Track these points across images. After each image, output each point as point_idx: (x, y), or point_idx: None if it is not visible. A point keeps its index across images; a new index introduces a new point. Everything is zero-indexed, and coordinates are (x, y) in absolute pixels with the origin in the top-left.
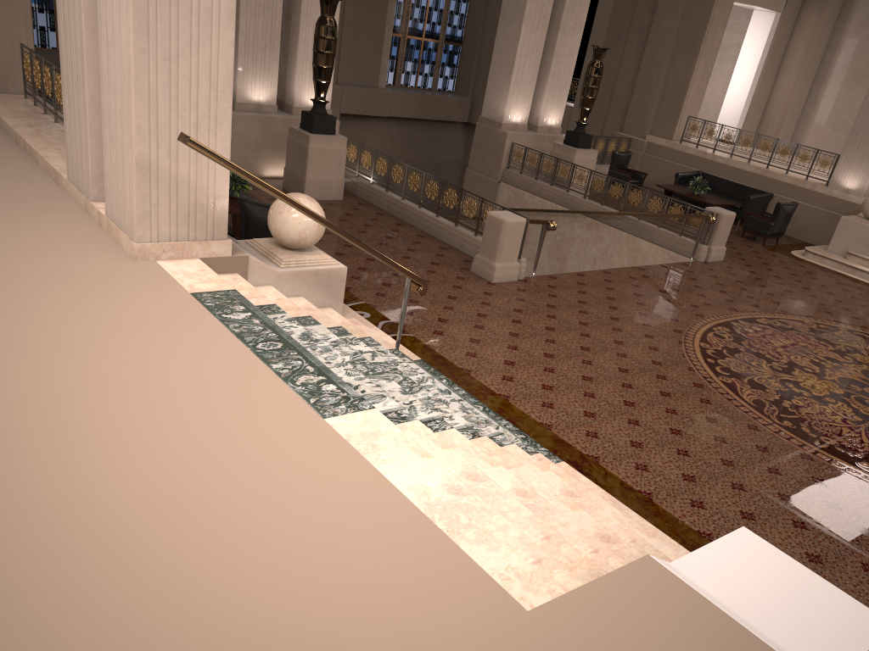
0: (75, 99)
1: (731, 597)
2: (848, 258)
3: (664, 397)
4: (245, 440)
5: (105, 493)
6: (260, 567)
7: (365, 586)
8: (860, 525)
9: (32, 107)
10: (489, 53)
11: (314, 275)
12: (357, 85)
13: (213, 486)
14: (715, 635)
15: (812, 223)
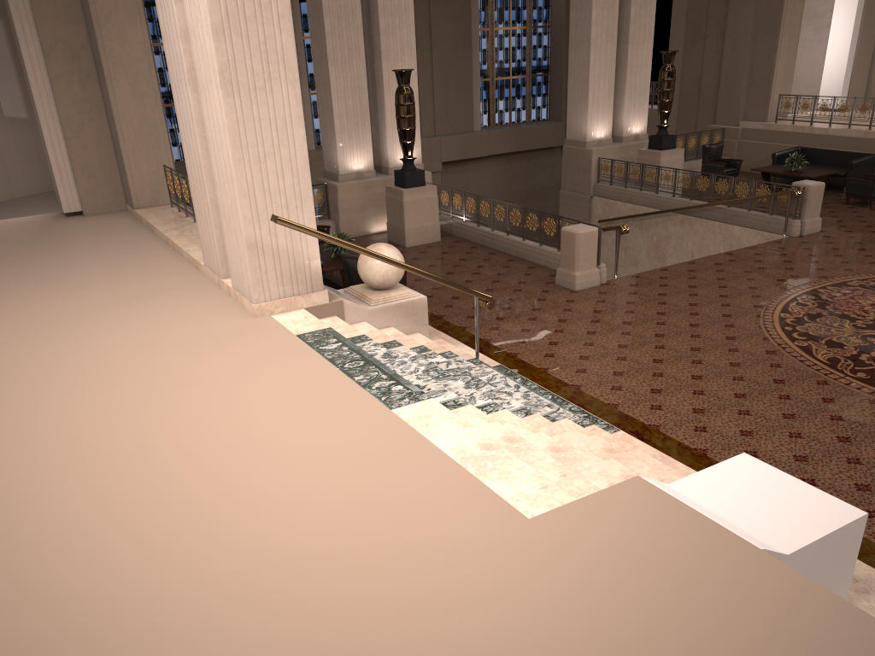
0: (201, 203)
1: (716, 503)
2: None
3: (733, 367)
4: (331, 430)
5: (234, 473)
6: (336, 507)
7: (409, 512)
8: None
9: (177, 213)
10: None
11: (399, 308)
12: (454, 133)
13: (306, 461)
14: (680, 523)
15: None
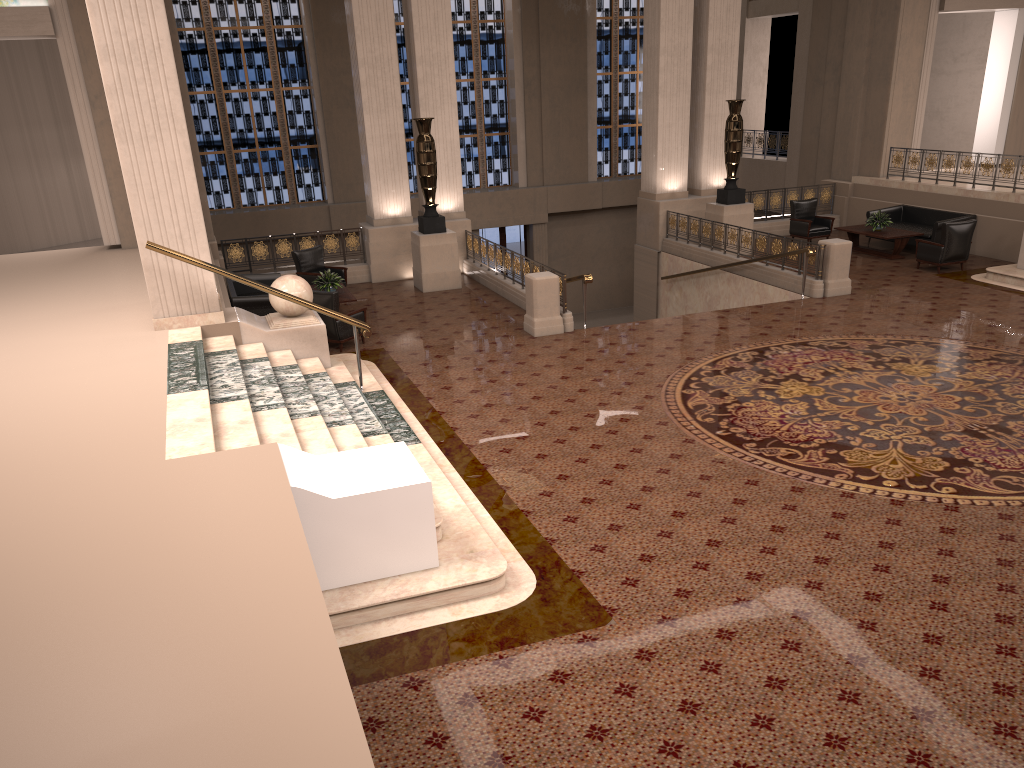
0: None
1: (332, 468)
2: None
3: (597, 406)
4: (109, 404)
5: (13, 423)
6: (52, 445)
7: (94, 451)
8: (670, 482)
9: None
10: None
11: (297, 333)
12: (565, 183)
13: (68, 420)
14: (260, 469)
15: (1019, 240)
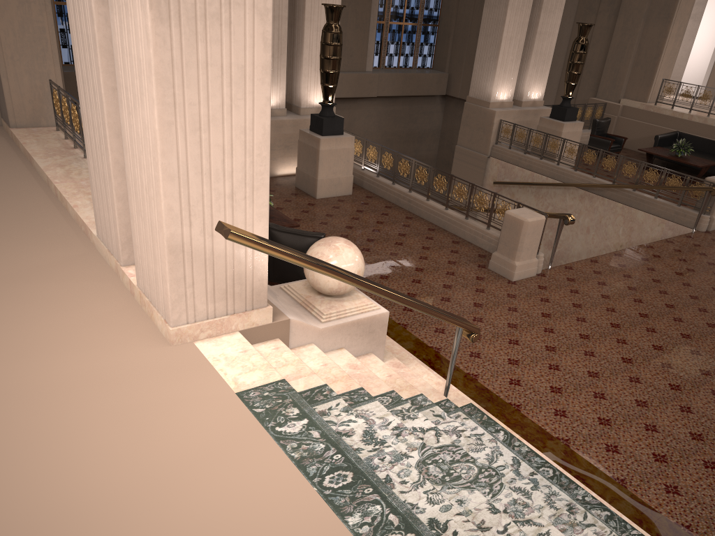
0: (98, 161)
1: None
2: None
3: None
4: None
5: None
6: None
7: None
8: None
9: (63, 141)
10: (463, 31)
11: (356, 325)
12: (347, 71)
13: None
14: None
15: None
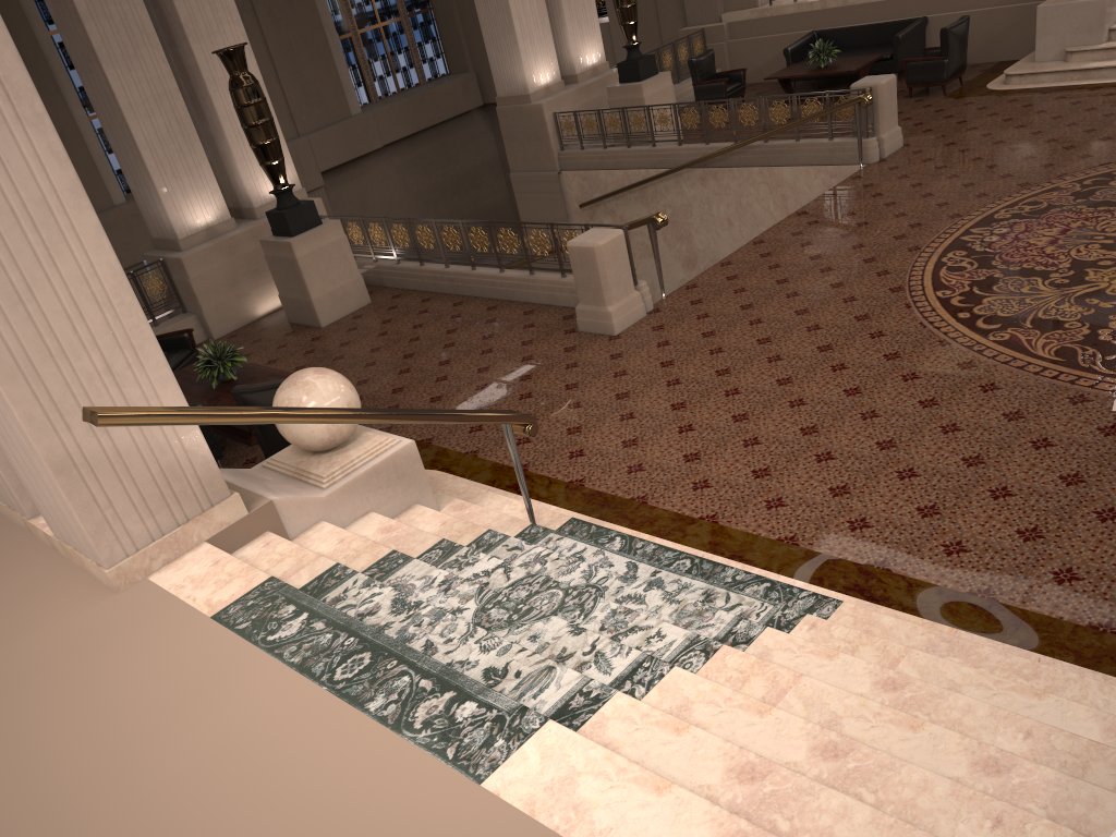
0: None
1: None
2: (1070, 59)
3: (929, 409)
4: None
5: None
6: None
7: None
8: None
9: None
10: (471, 3)
11: (375, 475)
12: (325, 125)
13: None
14: None
15: (997, 32)
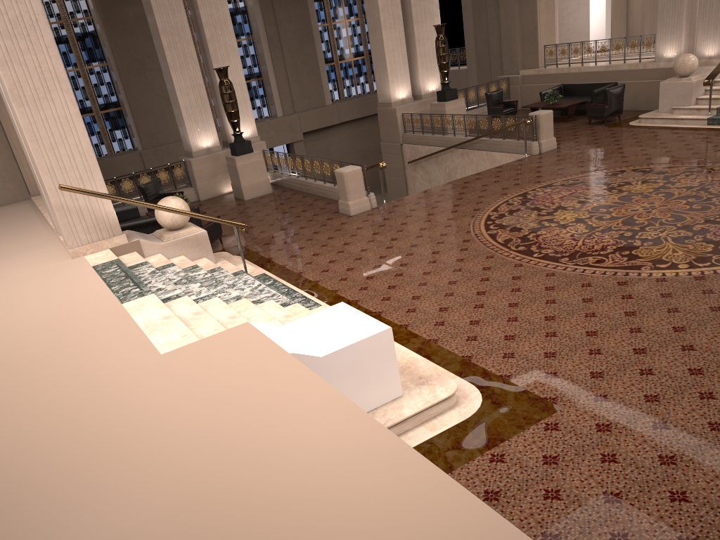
0: (38, 184)
1: (300, 334)
2: (673, 112)
3: (433, 254)
4: (75, 321)
5: None
6: (49, 363)
7: (91, 360)
8: (527, 297)
9: None
10: None
11: (186, 241)
12: (310, 109)
13: (48, 340)
14: (251, 345)
15: (651, 94)
